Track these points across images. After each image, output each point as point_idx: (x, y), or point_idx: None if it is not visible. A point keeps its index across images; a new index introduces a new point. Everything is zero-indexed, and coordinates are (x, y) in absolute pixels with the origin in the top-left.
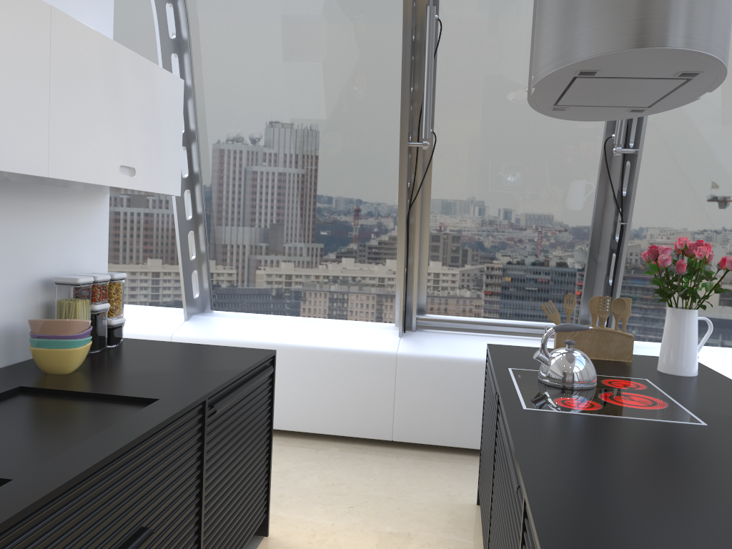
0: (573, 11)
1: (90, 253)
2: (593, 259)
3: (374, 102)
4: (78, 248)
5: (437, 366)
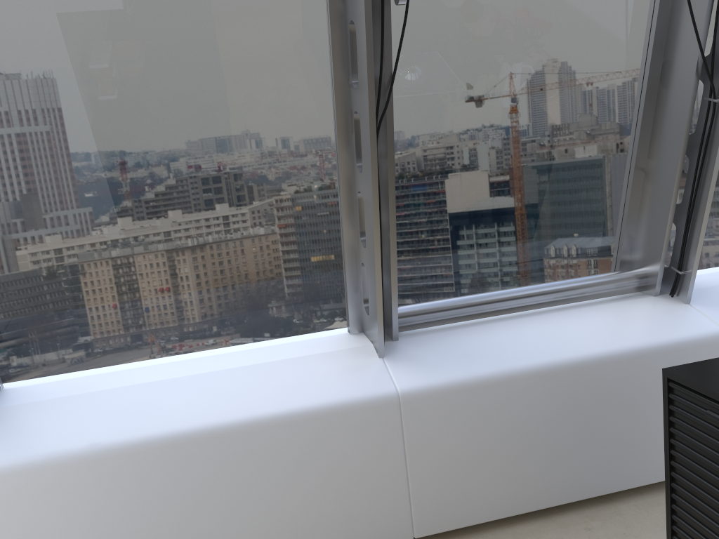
0: None
1: None
2: (641, 168)
3: None
4: None
5: (470, 396)
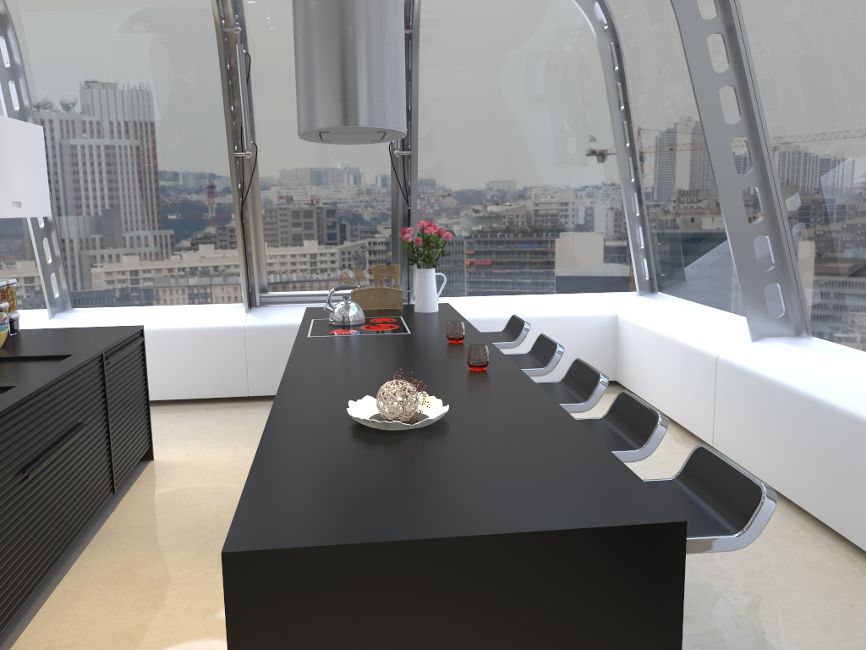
0: (308, 98)
1: None
2: (395, 236)
3: (202, 118)
4: None
5: (279, 332)
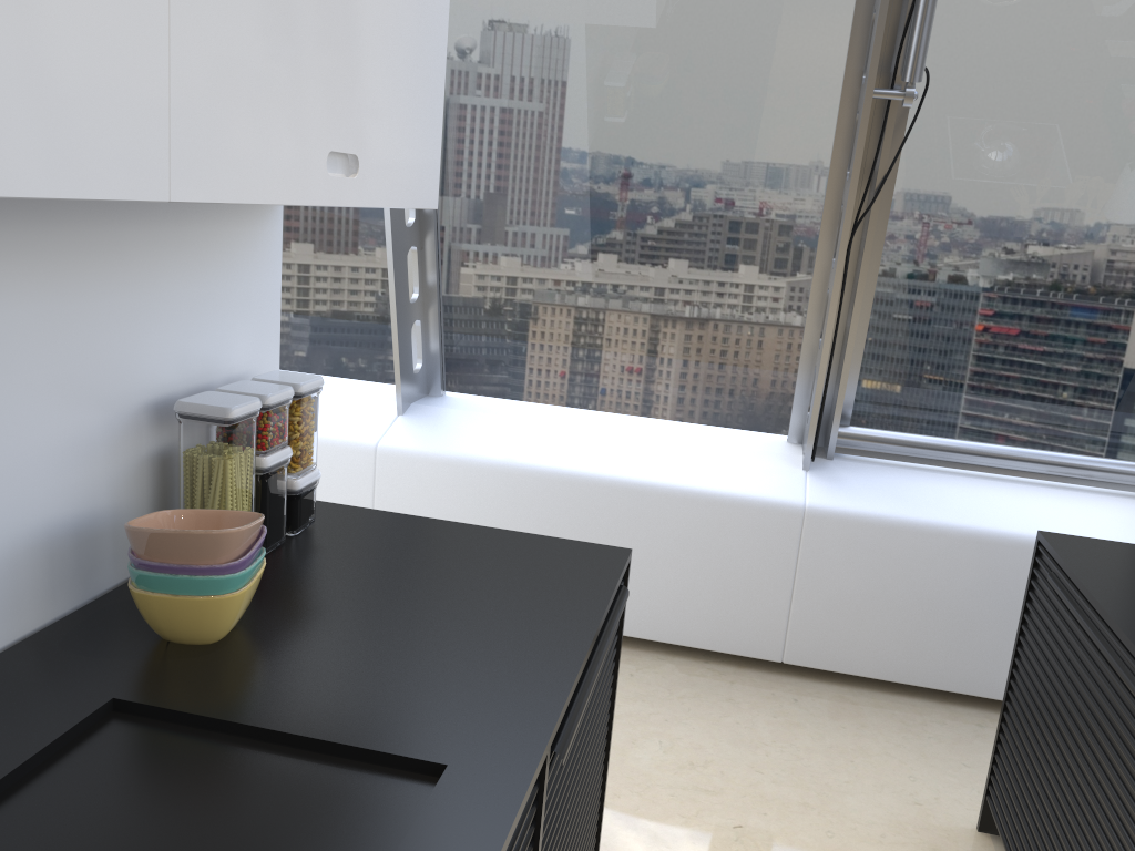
0: None
1: (246, 330)
2: None
3: None
4: (222, 323)
5: (883, 535)
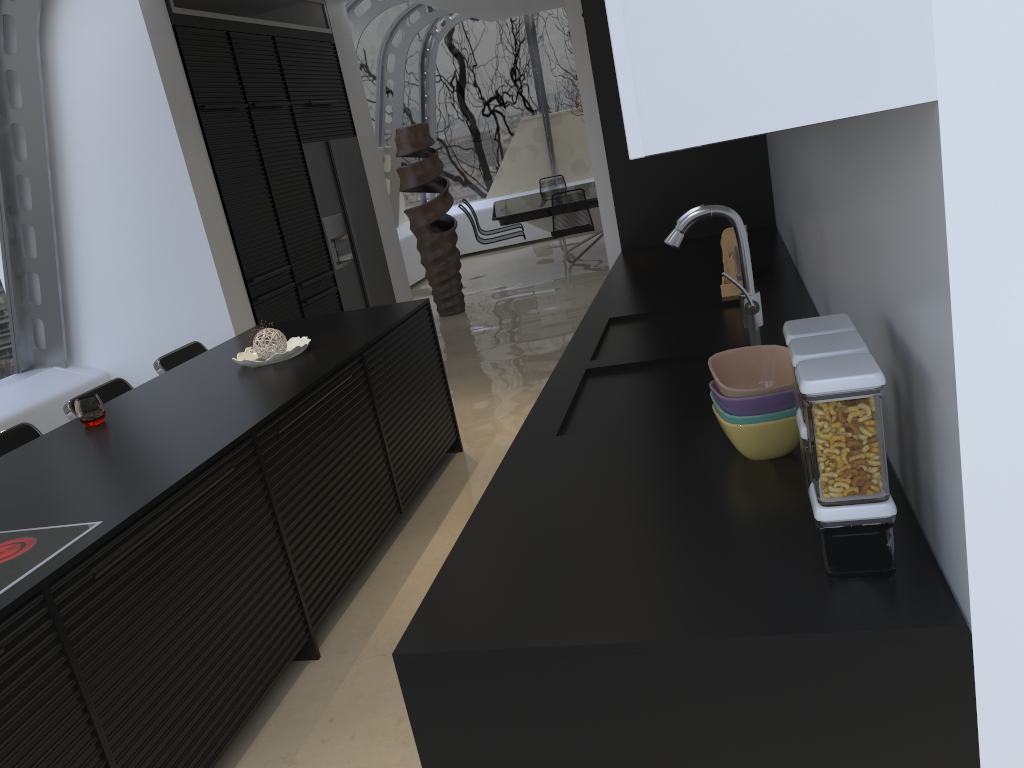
0: None
1: (926, 310)
2: None
3: None
4: (910, 279)
5: None
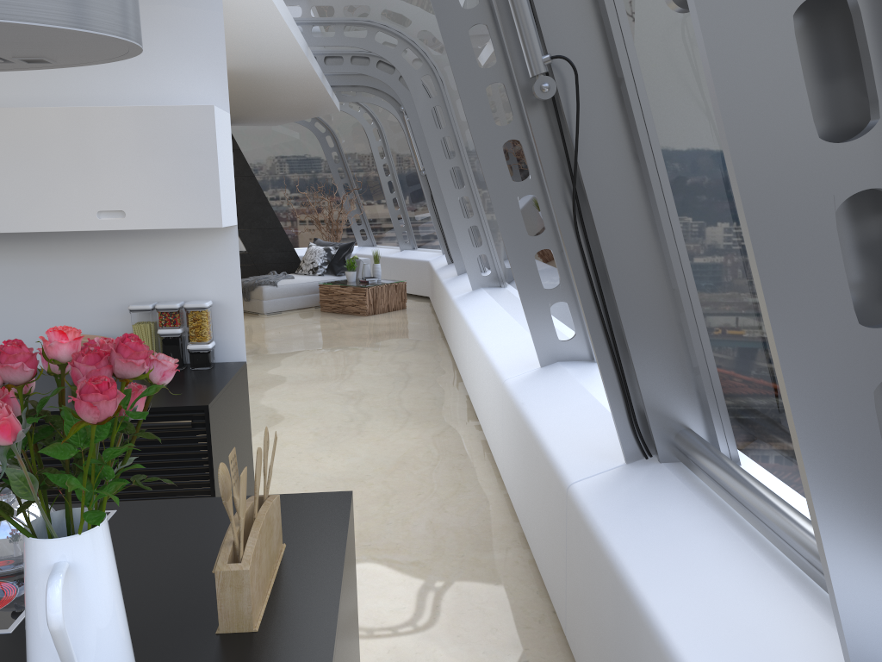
0: None
1: (211, 282)
2: None
3: None
4: (191, 278)
5: (585, 535)
